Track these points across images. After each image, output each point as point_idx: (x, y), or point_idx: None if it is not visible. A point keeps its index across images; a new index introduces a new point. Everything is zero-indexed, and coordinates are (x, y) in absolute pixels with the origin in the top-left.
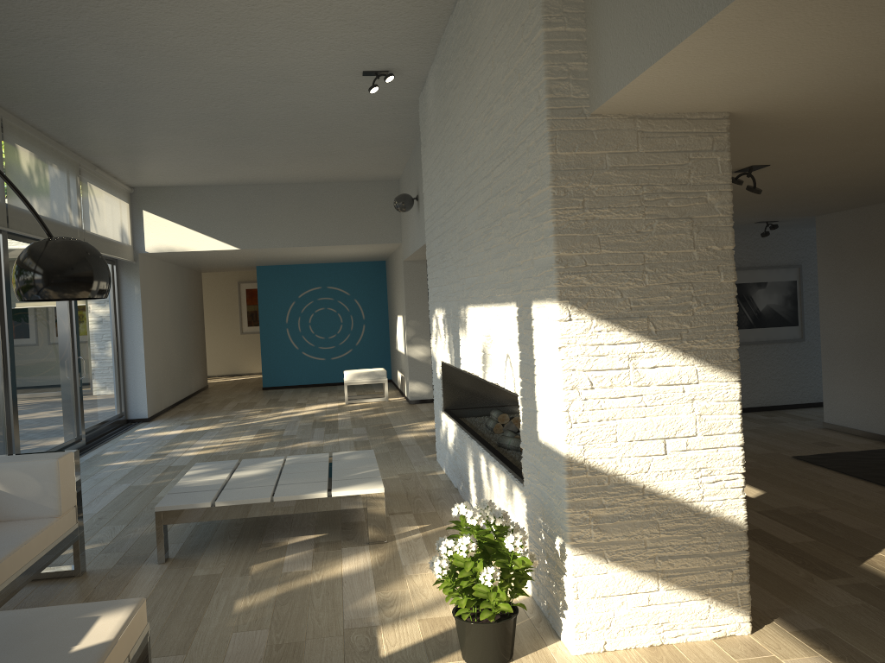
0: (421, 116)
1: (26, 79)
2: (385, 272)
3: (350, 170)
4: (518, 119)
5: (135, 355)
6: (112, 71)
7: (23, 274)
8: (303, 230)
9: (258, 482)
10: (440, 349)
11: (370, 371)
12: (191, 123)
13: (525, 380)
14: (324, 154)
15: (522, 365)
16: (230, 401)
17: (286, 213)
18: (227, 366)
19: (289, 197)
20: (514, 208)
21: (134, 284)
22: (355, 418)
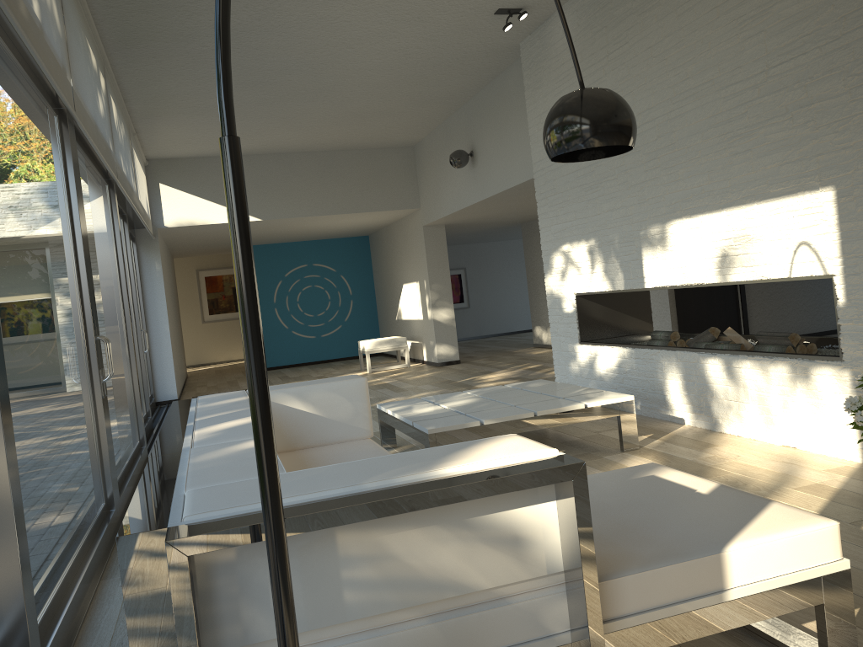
0: (527, 59)
1: (162, 15)
2: (369, 247)
3: (379, 134)
4: (854, 4)
5: (160, 334)
6: (260, 5)
7: (587, 119)
8: (324, 199)
9: (488, 406)
10: (575, 282)
11: (390, 338)
12: (278, 75)
13: (858, 255)
14: (372, 115)
15: (849, 243)
16: (237, 382)
17: (306, 182)
18: (190, 357)
19: (308, 165)
20: (832, 95)
21: (155, 260)
22: (403, 380)
